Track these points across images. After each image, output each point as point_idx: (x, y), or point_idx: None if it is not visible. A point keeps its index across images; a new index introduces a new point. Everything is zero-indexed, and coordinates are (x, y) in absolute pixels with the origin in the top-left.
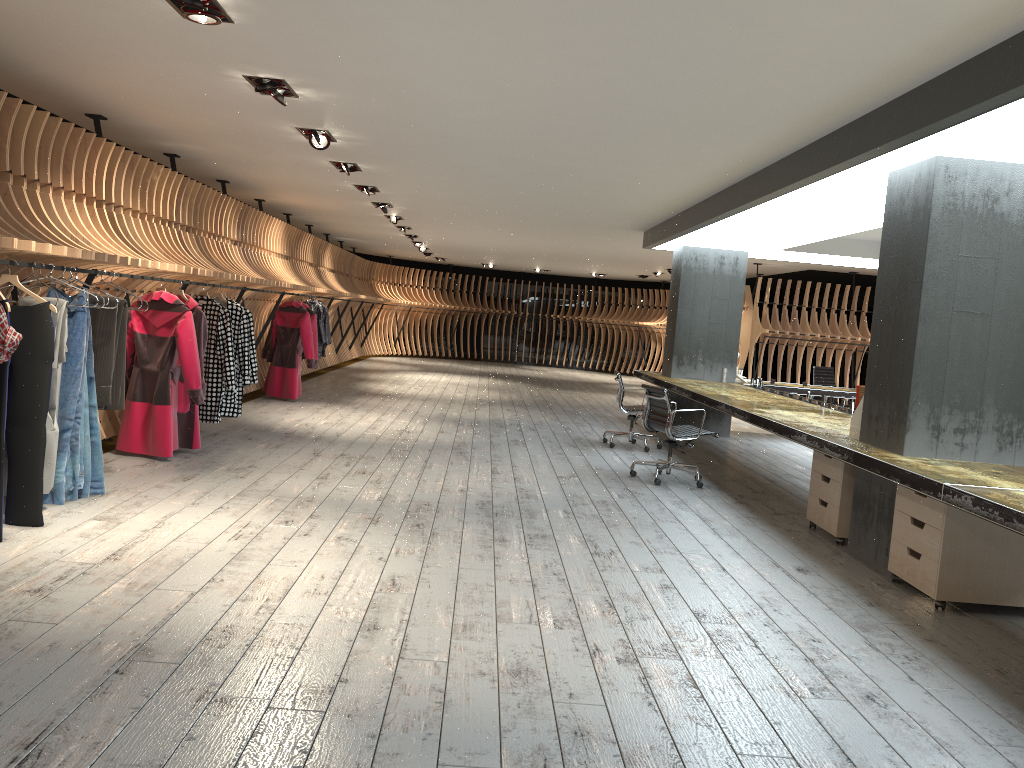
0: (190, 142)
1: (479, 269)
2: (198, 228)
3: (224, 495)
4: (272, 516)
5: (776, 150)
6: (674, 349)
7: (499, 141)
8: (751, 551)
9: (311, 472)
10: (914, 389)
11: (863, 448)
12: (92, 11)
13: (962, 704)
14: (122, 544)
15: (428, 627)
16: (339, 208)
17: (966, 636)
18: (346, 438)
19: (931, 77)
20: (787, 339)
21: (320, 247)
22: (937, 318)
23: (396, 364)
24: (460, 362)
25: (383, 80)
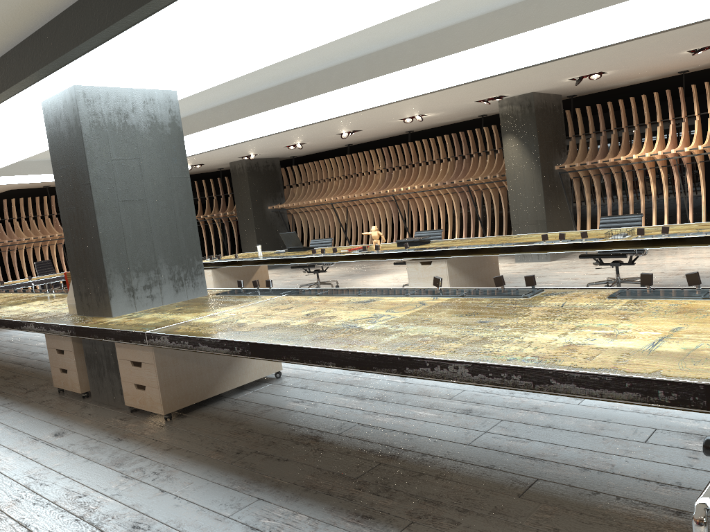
0: None
1: None
2: None
3: None
4: None
5: None
6: None
7: None
8: (11, 436)
9: None
10: (107, 265)
11: (82, 320)
12: None
13: (202, 492)
14: None
15: None
16: None
17: (191, 433)
18: None
19: (50, 19)
20: (8, 246)
21: None
22: (109, 209)
23: None
24: None
25: None
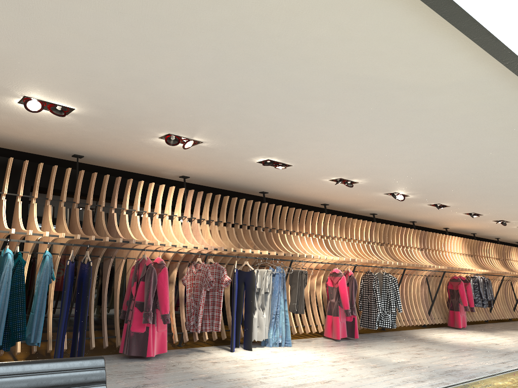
0: (368, 207)
1: None
2: (389, 243)
3: (332, 352)
4: (334, 359)
5: None
6: None
7: (466, 180)
8: None
9: (392, 350)
10: None
11: None
12: (261, 173)
13: None
14: (263, 357)
15: None
16: (487, 226)
17: None
18: (448, 343)
19: None
20: None
21: (504, 249)
22: None
23: None
24: None
25: (366, 169)
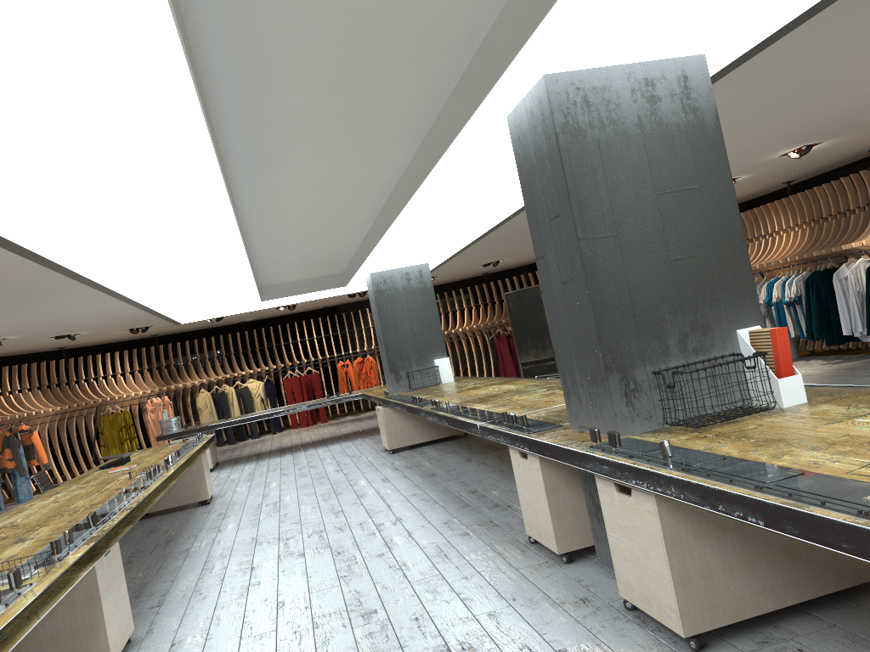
0: None
1: None
2: None
3: None
4: None
5: None
6: None
7: None
8: None
9: None
10: None
11: None
12: None
13: None
14: None
15: None
16: None
17: None
18: None
19: None
20: None
21: None
22: None
23: None
24: None
25: None
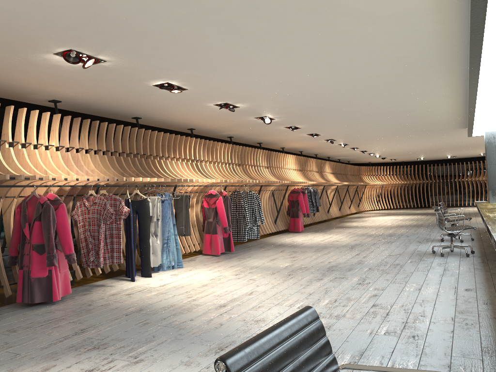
0: (229, 131)
1: (421, 161)
2: (244, 164)
3: (225, 266)
4: (234, 273)
5: (457, 78)
6: (489, 187)
7: (332, 104)
8: (450, 282)
9: (270, 258)
10: None
11: None
12: (149, 97)
13: (465, 341)
14: (170, 282)
15: (244, 306)
16: (316, 145)
17: None
18: (304, 245)
19: (466, 32)
20: None
21: (321, 163)
22: None
23: (374, 213)
24: (413, 209)
25: (256, 94)
